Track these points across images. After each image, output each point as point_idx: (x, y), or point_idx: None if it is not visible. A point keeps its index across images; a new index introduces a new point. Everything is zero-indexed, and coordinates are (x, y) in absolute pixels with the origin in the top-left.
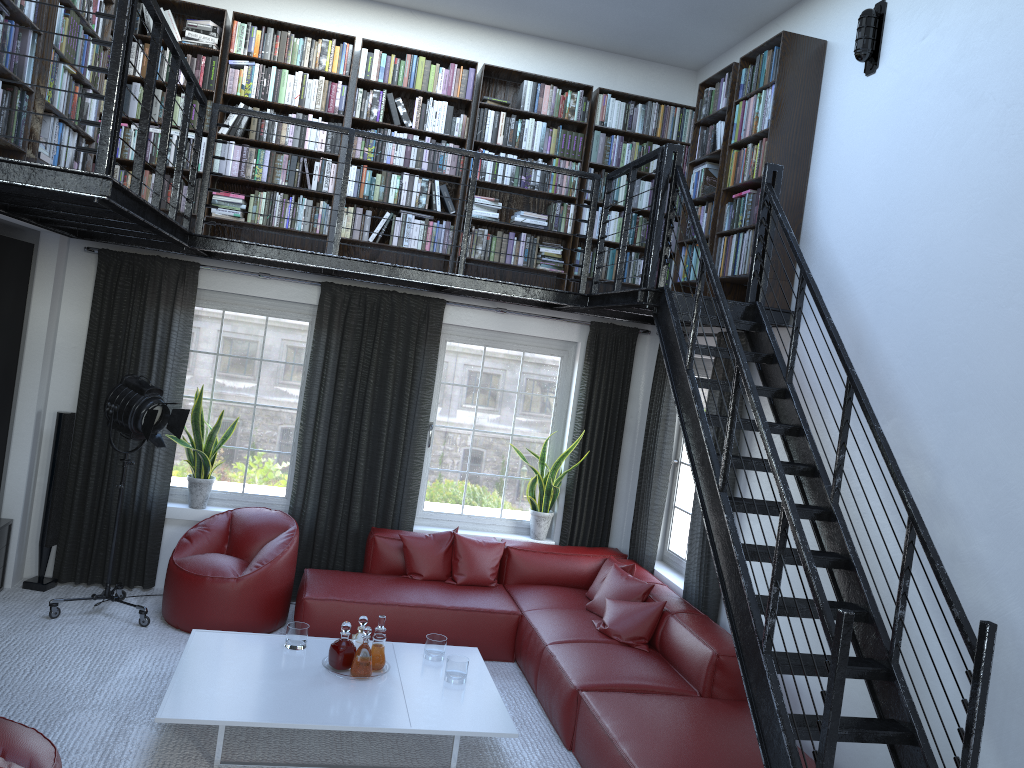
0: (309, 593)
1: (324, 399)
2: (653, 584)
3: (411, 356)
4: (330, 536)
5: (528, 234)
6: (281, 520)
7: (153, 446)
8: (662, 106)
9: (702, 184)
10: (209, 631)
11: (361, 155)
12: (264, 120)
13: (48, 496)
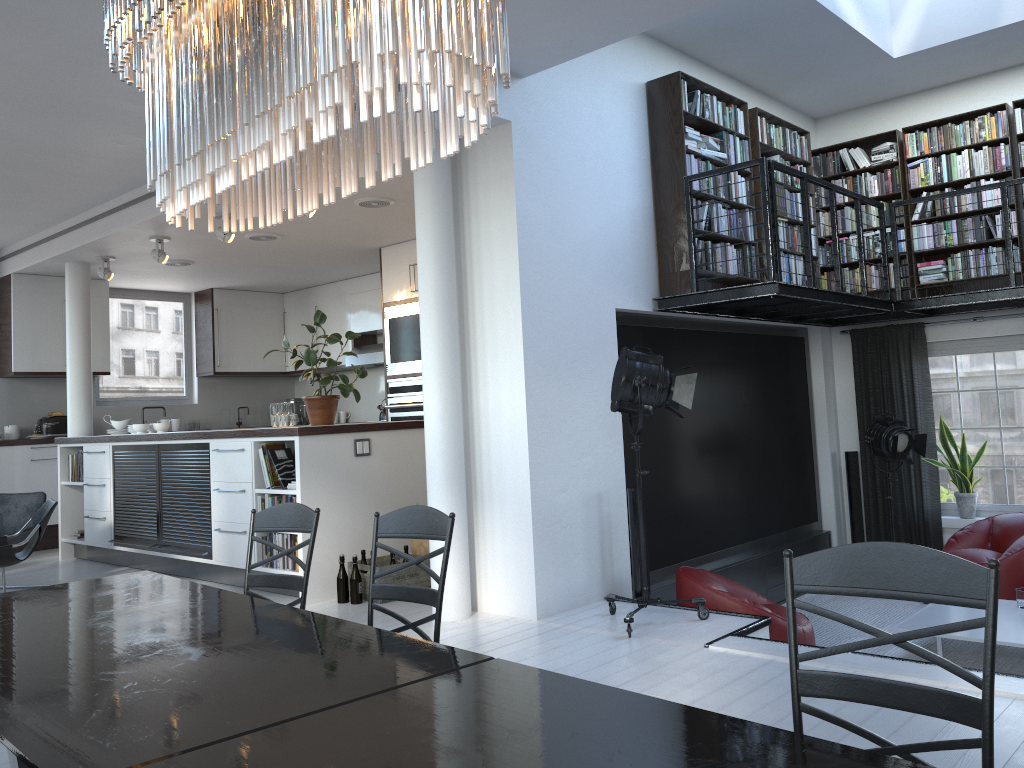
0: None
1: None
2: None
3: None
4: None
5: None
6: None
7: (917, 470)
8: None
9: None
10: None
11: None
12: (944, 198)
13: (850, 513)
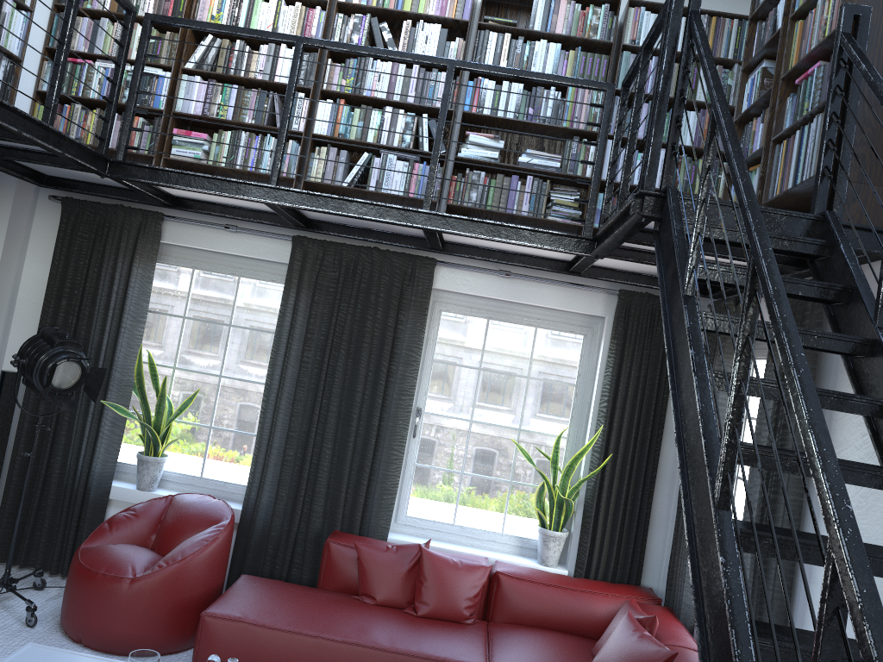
0: (212, 608)
1: (287, 371)
2: (675, 652)
3: (391, 324)
4: (287, 537)
5: (535, 177)
6: (216, 511)
7: (98, 415)
8: (713, 18)
9: (758, 89)
10: (47, 648)
11: (338, 88)
12: (233, 52)
13: None
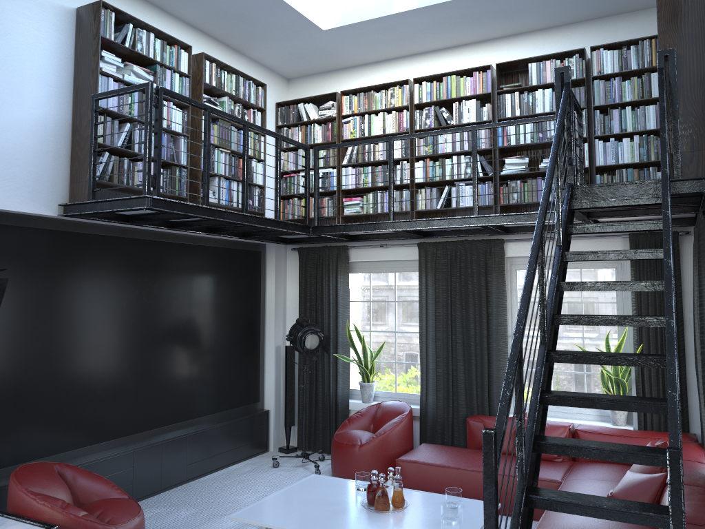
0: (401, 457)
1: (428, 322)
2: None
3: (483, 284)
4: (447, 421)
5: None
6: (401, 408)
7: (334, 362)
8: (652, 40)
9: None
10: (321, 475)
11: (424, 153)
12: (365, 149)
13: (285, 396)
